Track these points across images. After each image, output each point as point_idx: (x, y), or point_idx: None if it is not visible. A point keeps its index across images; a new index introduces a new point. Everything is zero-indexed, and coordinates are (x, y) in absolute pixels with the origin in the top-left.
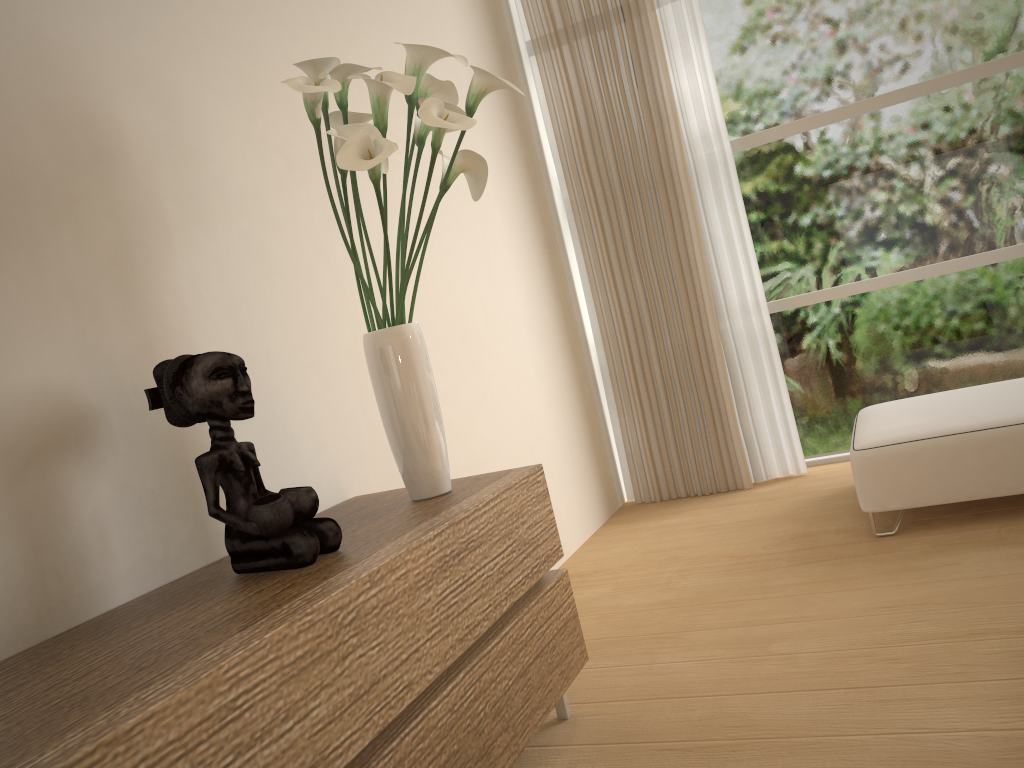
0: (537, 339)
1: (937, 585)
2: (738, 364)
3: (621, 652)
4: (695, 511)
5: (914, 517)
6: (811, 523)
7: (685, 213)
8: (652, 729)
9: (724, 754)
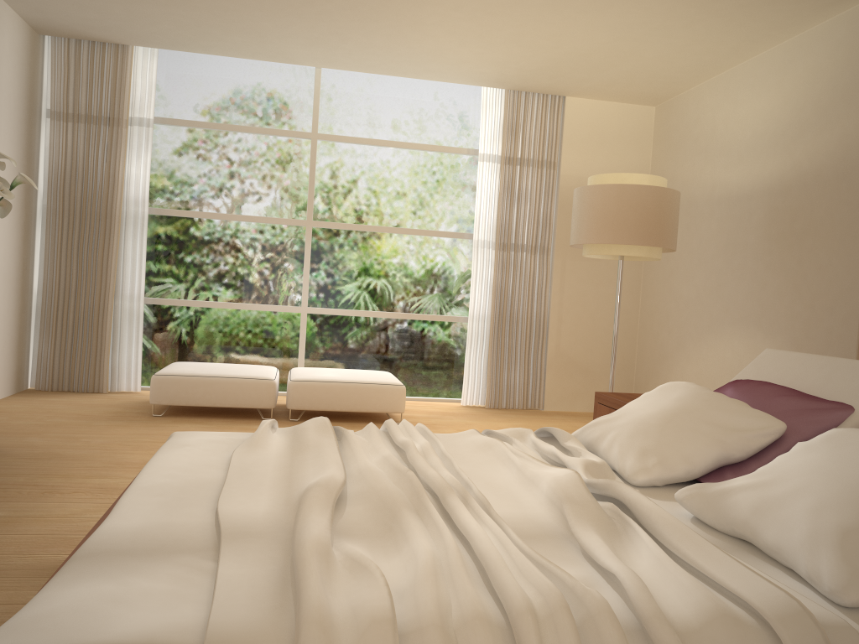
0: (2, 280)
1: (163, 430)
2: (120, 325)
3: (8, 435)
4: (70, 397)
5: (175, 412)
6: (128, 409)
7: (113, 237)
8: (16, 453)
9: (45, 459)
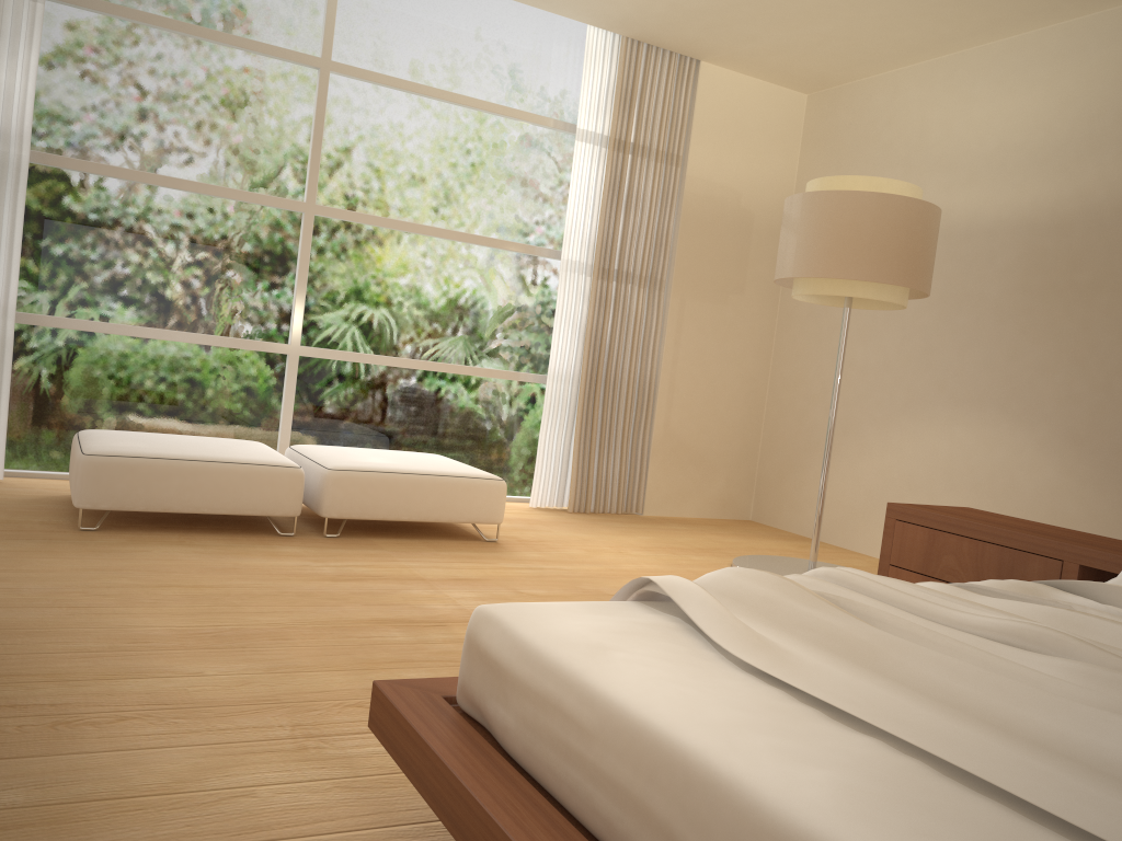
0: None
1: (134, 561)
2: None
3: None
4: None
5: (112, 522)
6: (15, 515)
7: None
8: None
9: None
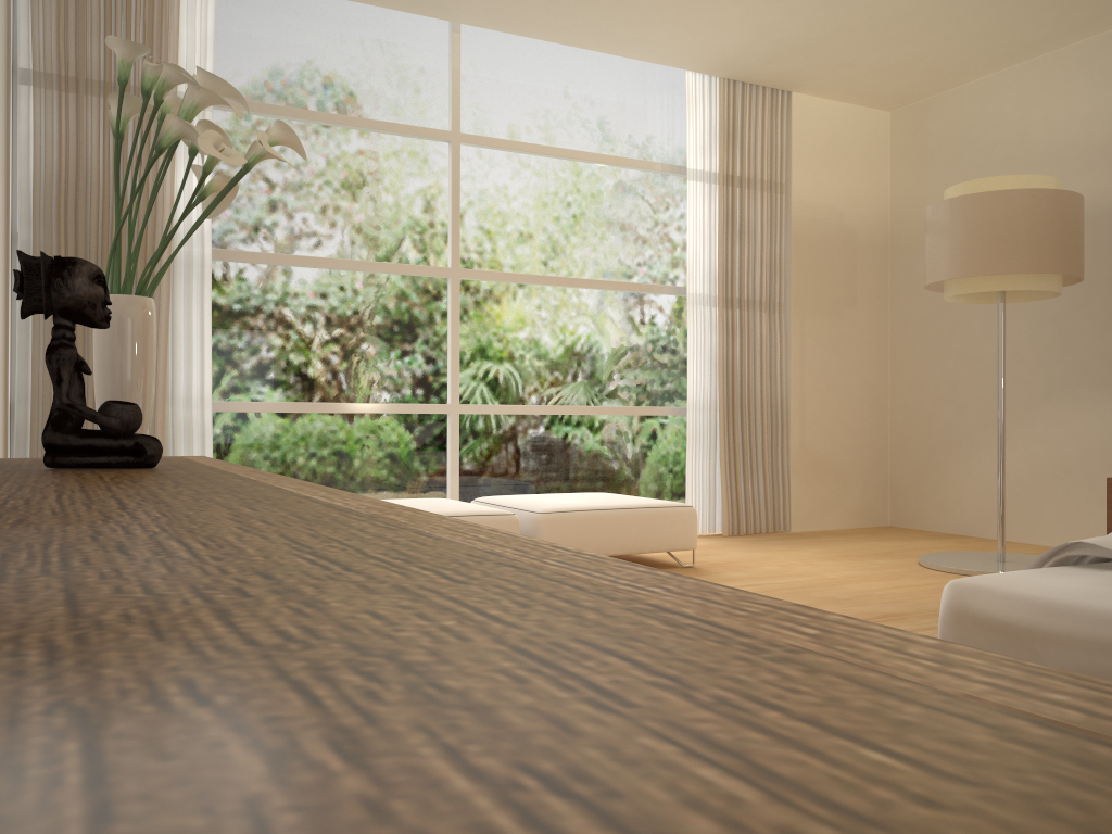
0: (0, 372)
1: None
2: (171, 451)
3: None
4: None
5: None
6: None
7: (159, 297)
8: None
9: None
